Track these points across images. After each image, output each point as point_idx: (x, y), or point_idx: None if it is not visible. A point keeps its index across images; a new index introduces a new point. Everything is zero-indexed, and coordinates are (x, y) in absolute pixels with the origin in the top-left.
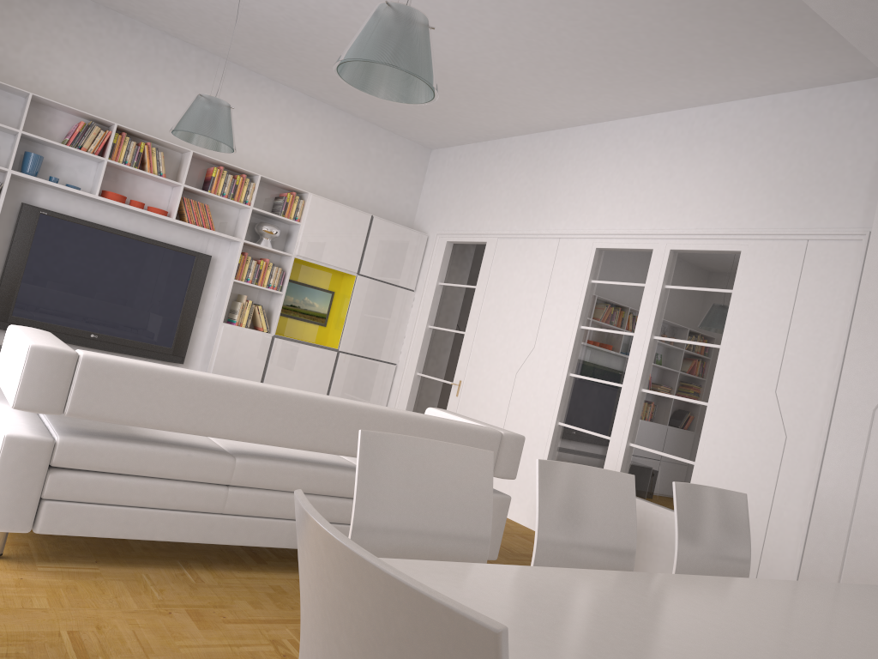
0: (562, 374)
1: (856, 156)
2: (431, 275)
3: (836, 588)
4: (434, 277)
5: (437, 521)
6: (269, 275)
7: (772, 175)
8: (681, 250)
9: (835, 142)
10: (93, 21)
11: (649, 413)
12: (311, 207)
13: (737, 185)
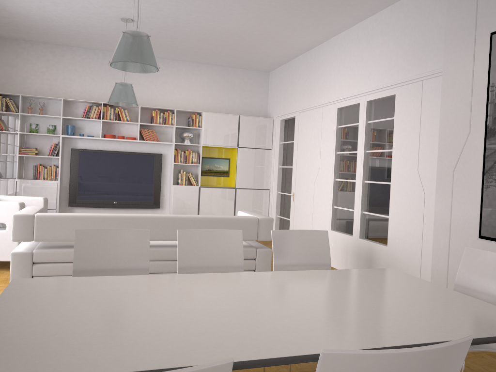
0: (332, 180)
1: (438, 26)
2: (276, 139)
3: (343, 271)
4: (278, 140)
5: (120, 262)
6: (191, 157)
7: (404, 47)
8: (371, 100)
9: (428, 20)
10: (85, 57)
11: (369, 193)
12: (205, 118)
13: (390, 57)
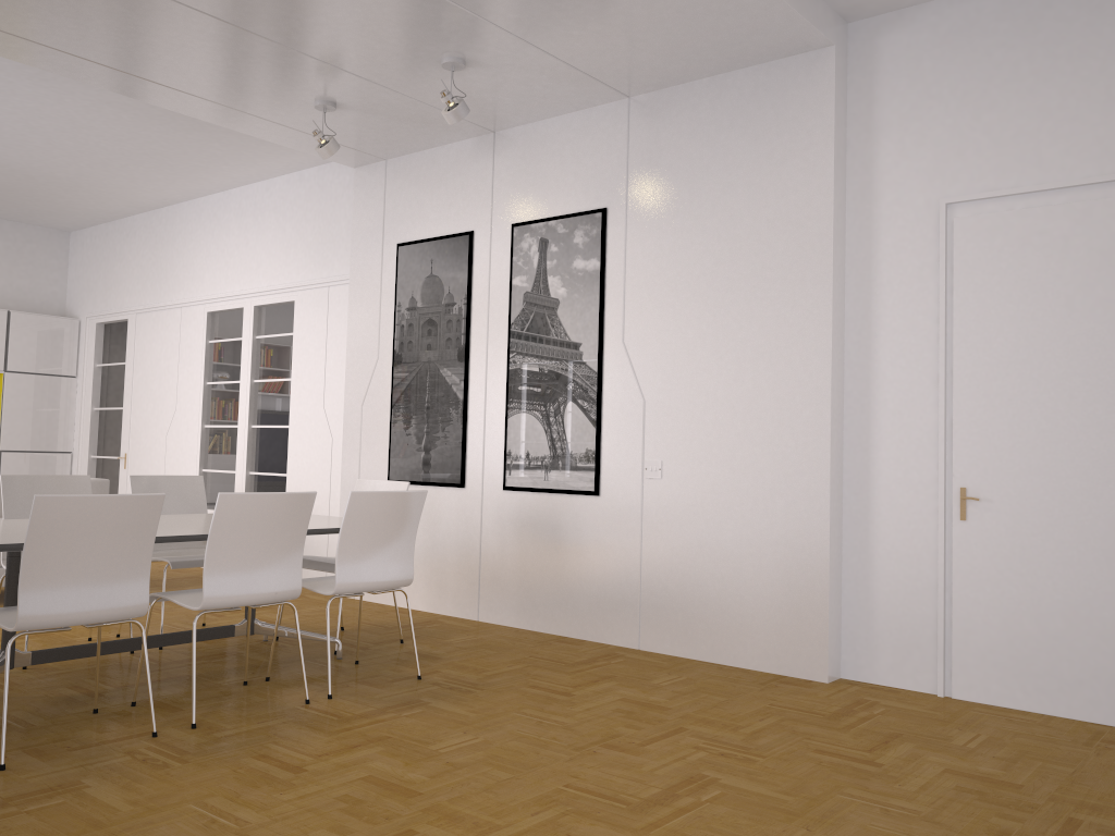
0: (199, 427)
1: (347, 218)
2: (88, 358)
3: None
4: (91, 360)
5: None
6: None
7: (306, 237)
8: (261, 305)
9: (335, 208)
10: None
11: (259, 443)
12: None
13: (287, 247)
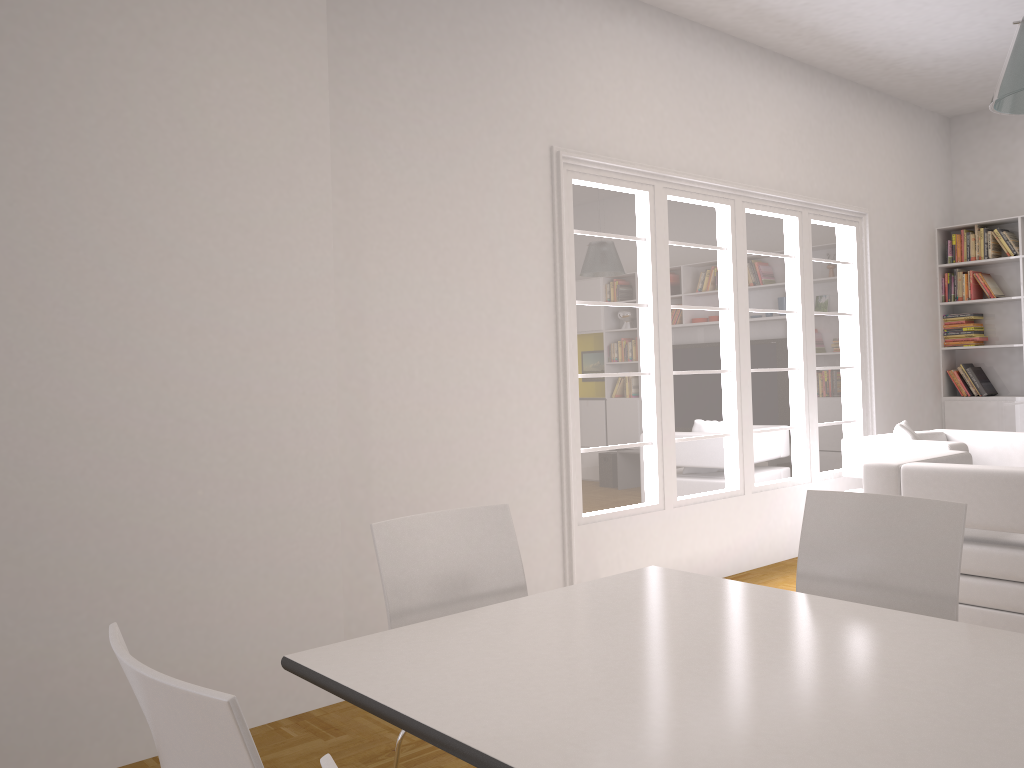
0: None
1: None
2: None
3: None
4: None
5: (894, 575)
6: None
7: None
8: None
9: None
10: None
11: None
12: None
13: None
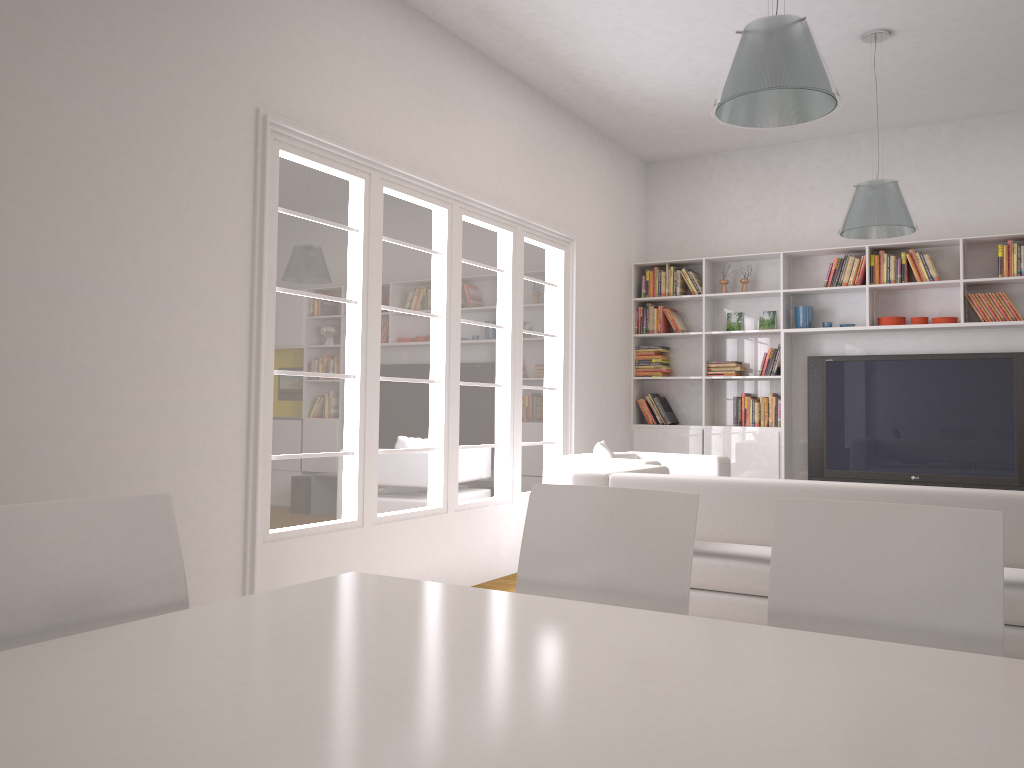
0: None
1: None
2: None
3: None
4: None
5: (622, 575)
6: None
7: None
8: None
9: None
10: (829, 157)
11: None
12: None
13: None
